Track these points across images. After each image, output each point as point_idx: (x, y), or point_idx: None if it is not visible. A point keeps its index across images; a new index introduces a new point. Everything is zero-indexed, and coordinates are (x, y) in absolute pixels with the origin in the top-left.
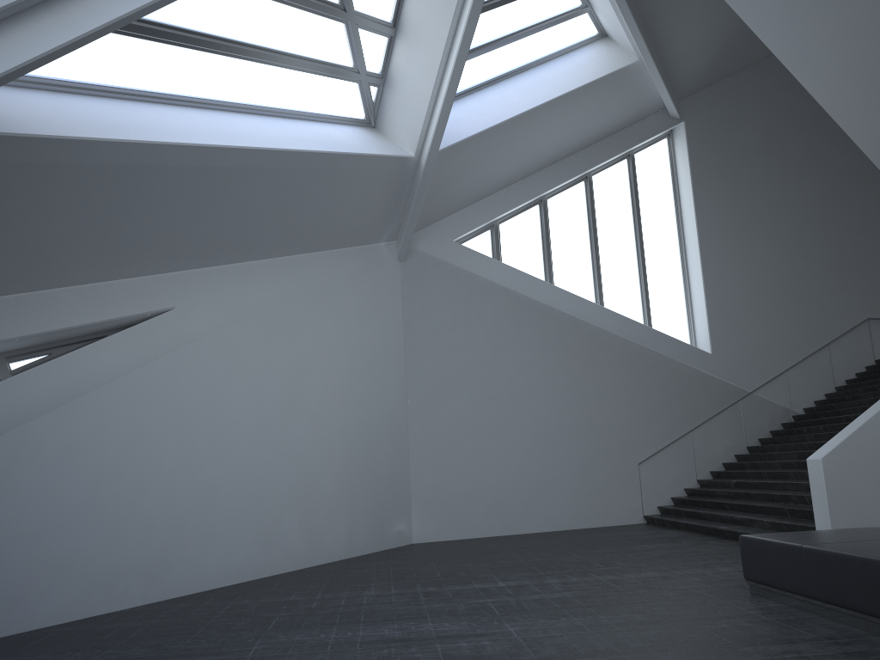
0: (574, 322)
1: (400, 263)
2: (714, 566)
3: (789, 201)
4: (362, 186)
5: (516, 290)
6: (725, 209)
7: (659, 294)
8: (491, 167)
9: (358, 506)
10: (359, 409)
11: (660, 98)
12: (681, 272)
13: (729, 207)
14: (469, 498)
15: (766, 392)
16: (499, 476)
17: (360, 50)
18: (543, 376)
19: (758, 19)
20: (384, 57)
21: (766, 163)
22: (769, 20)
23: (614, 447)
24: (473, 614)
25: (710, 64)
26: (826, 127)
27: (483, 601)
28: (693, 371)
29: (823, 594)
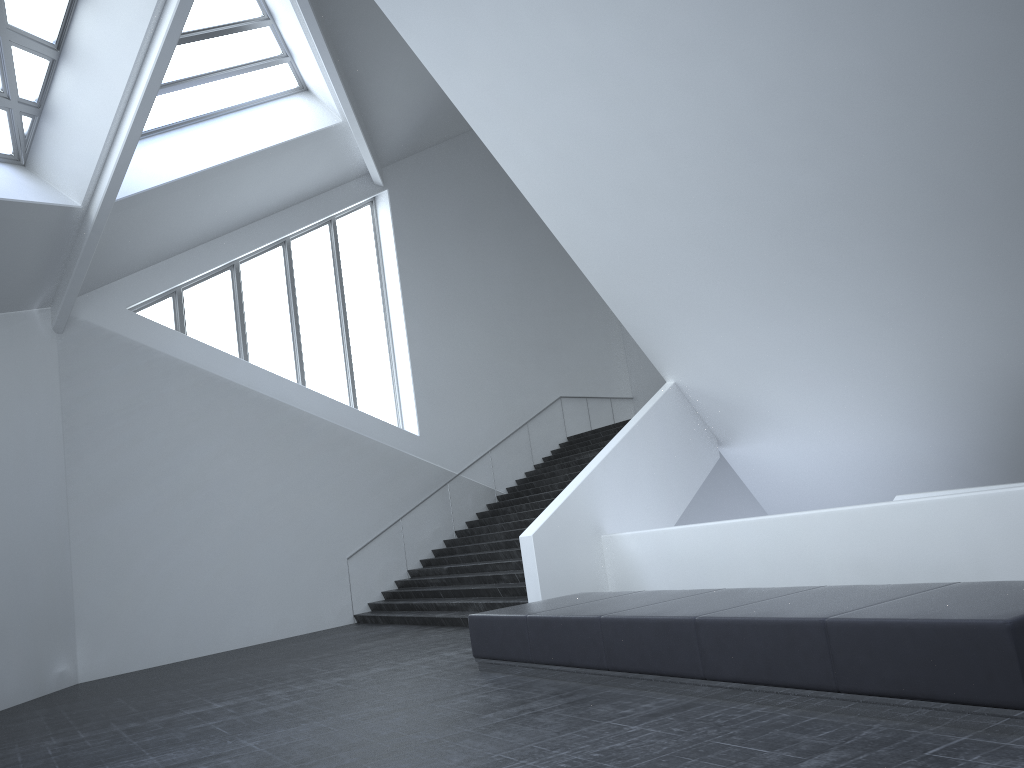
0: (275, 405)
1: (57, 335)
2: (439, 653)
3: (489, 279)
4: (12, 239)
5: (206, 369)
6: (430, 284)
7: (365, 373)
8: (175, 224)
9: (7, 644)
10: (6, 520)
11: (363, 163)
12: (387, 350)
13: (433, 283)
14: (152, 618)
15: (472, 473)
16: (189, 588)
17: (13, 71)
18: (240, 468)
19: (468, 105)
20: (43, 82)
21: (468, 240)
22: (478, 108)
23: (321, 542)
24: (199, 738)
25: (413, 133)
26: (521, 208)
27: (205, 725)
28: (402, 455)
29: (546, 657)
